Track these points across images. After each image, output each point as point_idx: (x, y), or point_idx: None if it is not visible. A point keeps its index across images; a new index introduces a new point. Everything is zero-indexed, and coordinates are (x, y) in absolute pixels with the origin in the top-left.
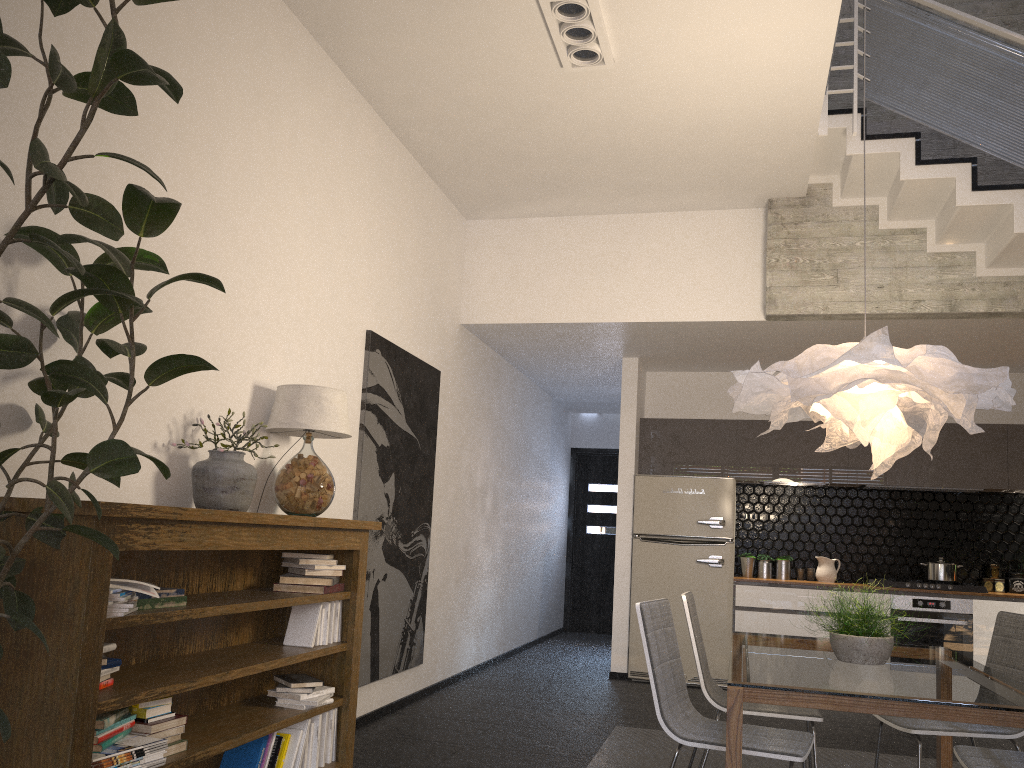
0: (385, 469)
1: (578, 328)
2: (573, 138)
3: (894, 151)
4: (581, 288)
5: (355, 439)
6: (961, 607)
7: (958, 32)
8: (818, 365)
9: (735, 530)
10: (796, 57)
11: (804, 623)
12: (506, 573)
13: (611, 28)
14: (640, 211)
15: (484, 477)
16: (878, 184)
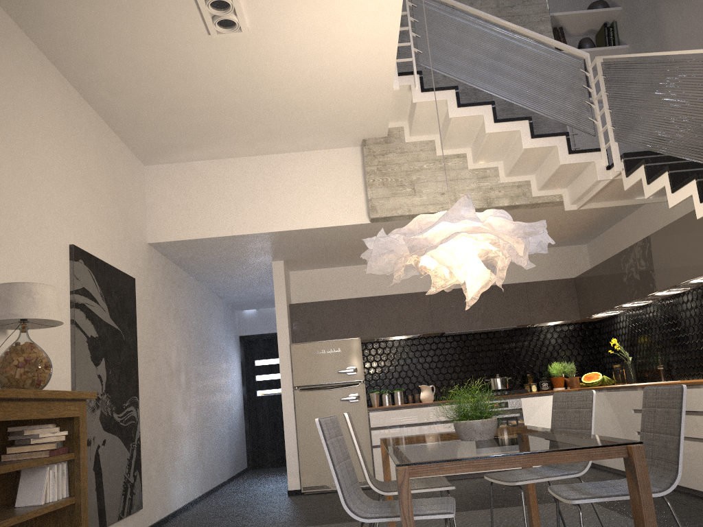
0: (96, 355)
1: (238, 239)
2: (222, 94)
3: (443, 99)
4: (238, 210)
5: (68, 332)
6: (514, 404)
7: (473, 21)
8: (425, 227)
9: (363, 375)
10: (376, 28)
11: (418, 432)
12: (202, 431)
13: (244, 2)
14: (275, 152)
15: (177, 359)
16: (433, 125)
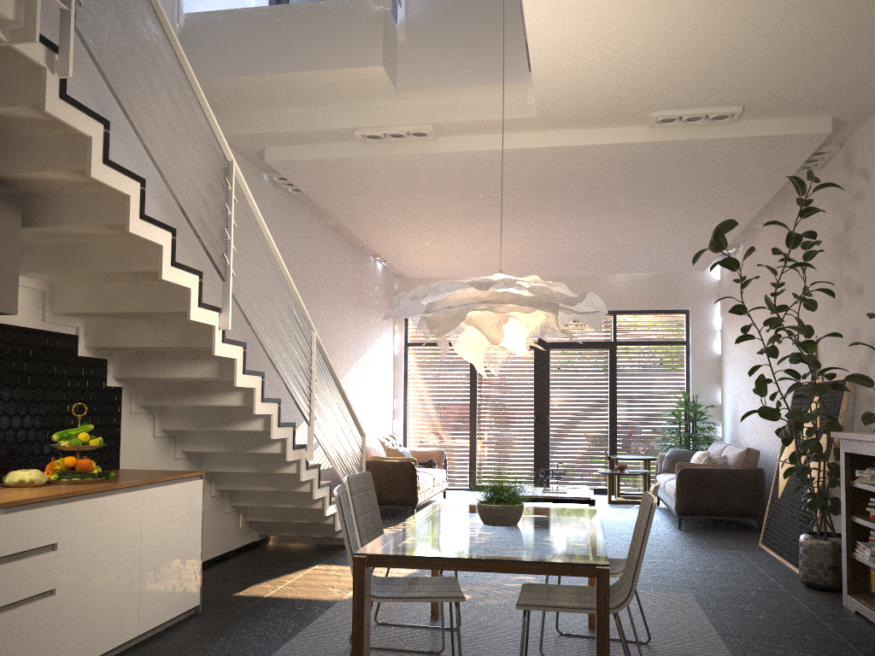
0: None
1: None
2: None
3: None
4: None
5: None
6: None
7: None
8: None
9: None
10: None
11: None
12: None
13: None
14: None
15: None
16: None
